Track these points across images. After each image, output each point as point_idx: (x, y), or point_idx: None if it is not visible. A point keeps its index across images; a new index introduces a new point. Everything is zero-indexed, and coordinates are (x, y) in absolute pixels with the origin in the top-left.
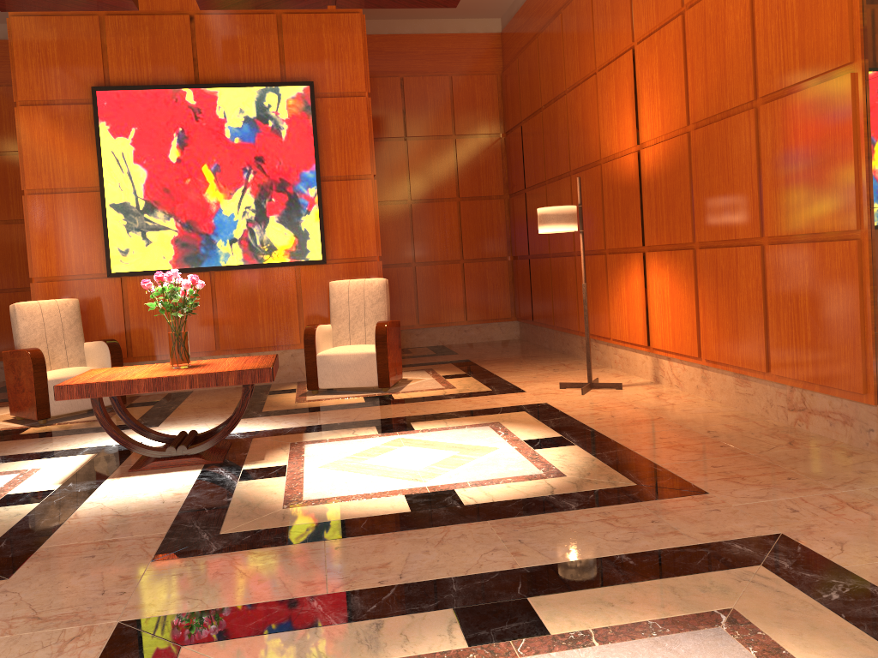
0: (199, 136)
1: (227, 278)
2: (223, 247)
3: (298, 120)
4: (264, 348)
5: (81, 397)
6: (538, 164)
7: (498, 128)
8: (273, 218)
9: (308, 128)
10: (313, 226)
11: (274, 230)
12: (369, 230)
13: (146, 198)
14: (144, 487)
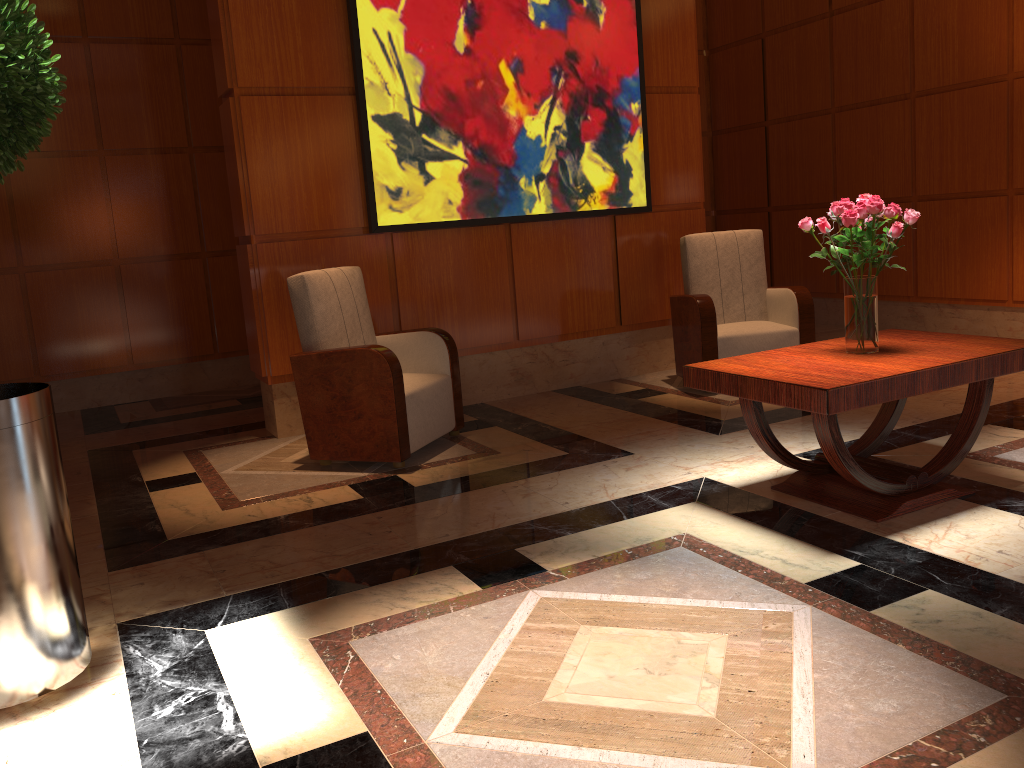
0: (494, 15)
1: (527, 233)
2: (527, 186)
3: (619, 1)
4: (571, 335)
5: (859, 405)
6: (813, 87)
7: (701, 43)
8: (589, 144)
9: (630, 13)
10: (636, 158)
11: (590, 162)
12: (693, 165)
13: (423, 108)
14: (1012, 543)
